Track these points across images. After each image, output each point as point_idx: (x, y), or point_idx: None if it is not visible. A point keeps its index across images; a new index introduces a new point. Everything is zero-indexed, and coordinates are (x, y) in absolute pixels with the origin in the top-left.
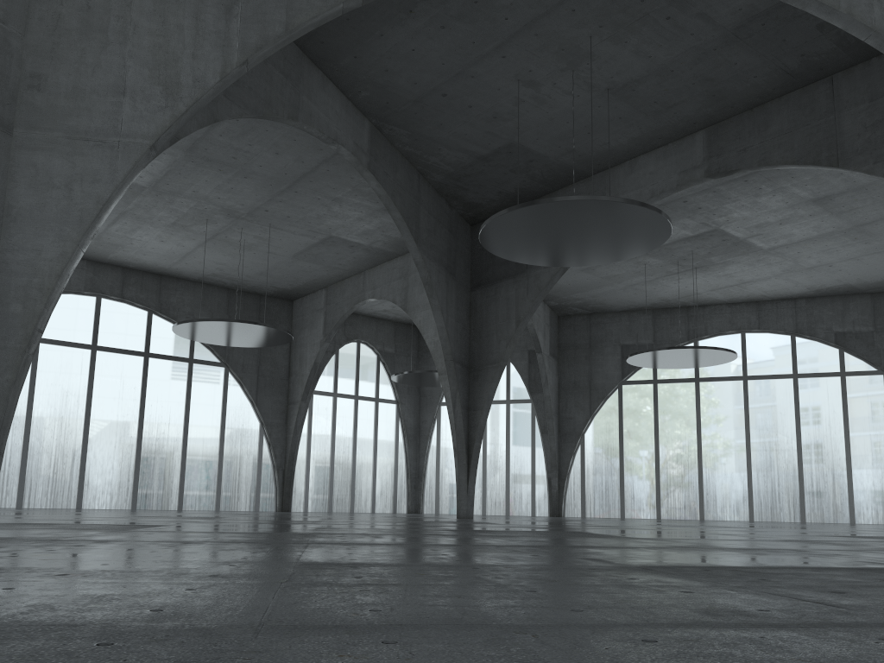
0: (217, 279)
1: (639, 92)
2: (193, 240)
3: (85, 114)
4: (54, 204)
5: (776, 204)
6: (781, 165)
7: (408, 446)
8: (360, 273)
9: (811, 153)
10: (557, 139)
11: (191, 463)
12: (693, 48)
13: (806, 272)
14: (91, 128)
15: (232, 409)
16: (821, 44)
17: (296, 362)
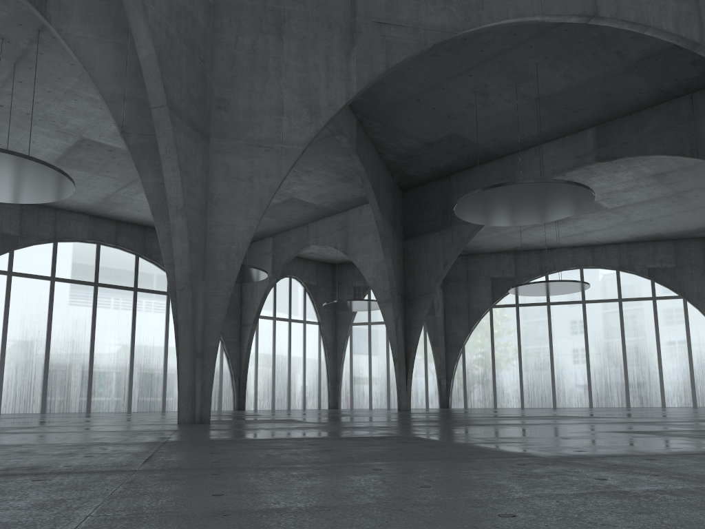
0: None
1: (557, 101)
2: None
3: (258, 128)
4: (242, 192)
5: (626, 177)
6: (655, 155)
7: (328, 357)
8: (304, 225)
9: (677, 147)
10: (487, 131)
11: (170, 374)
12: (604, 73)
13: (632, 224)
14: (262, 137)
15: None
16: (690, 73)
17: (247, 293)
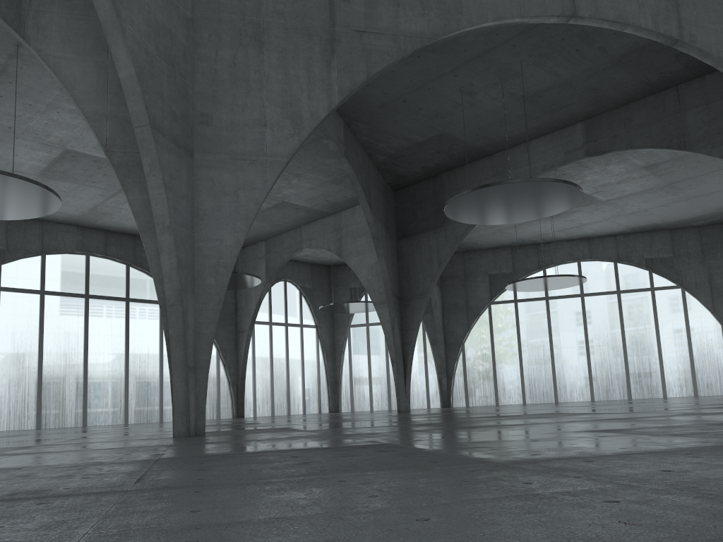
0: None
1: (544, 98)
2: None
3: (241, 141)
4: (228, 206)
5: (619, 170)
6: (643, 148)
7: (327, 360)
8: (296, 228)
9: (664, 140)
10: (476, 129)
11: (167, 384)
12: (589, 69)
13: (628, 216)
14: (246, 151)
15: None
16: (675, 66)
17: (242, 299)
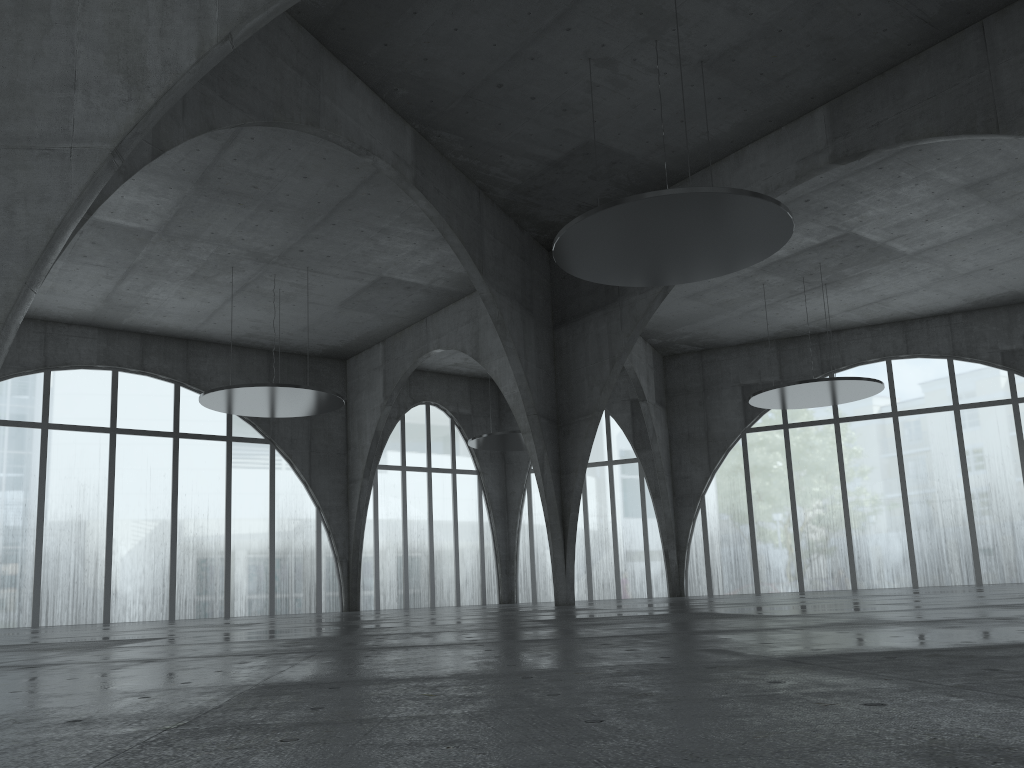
0: (254, 340)
1: (740, 63)
2: (219, 294)
3: (27, 116)
4: None
5: (920, 195)
6: (925, 138)
7: (495, 524)
8: (421, 320)
9: (962, 119)
10: (643, 132)
11: (237, 560)
12: None
13: (961, 279)
14: (34, 133)
15: (282, 493)
16: None
17: (354, 432)
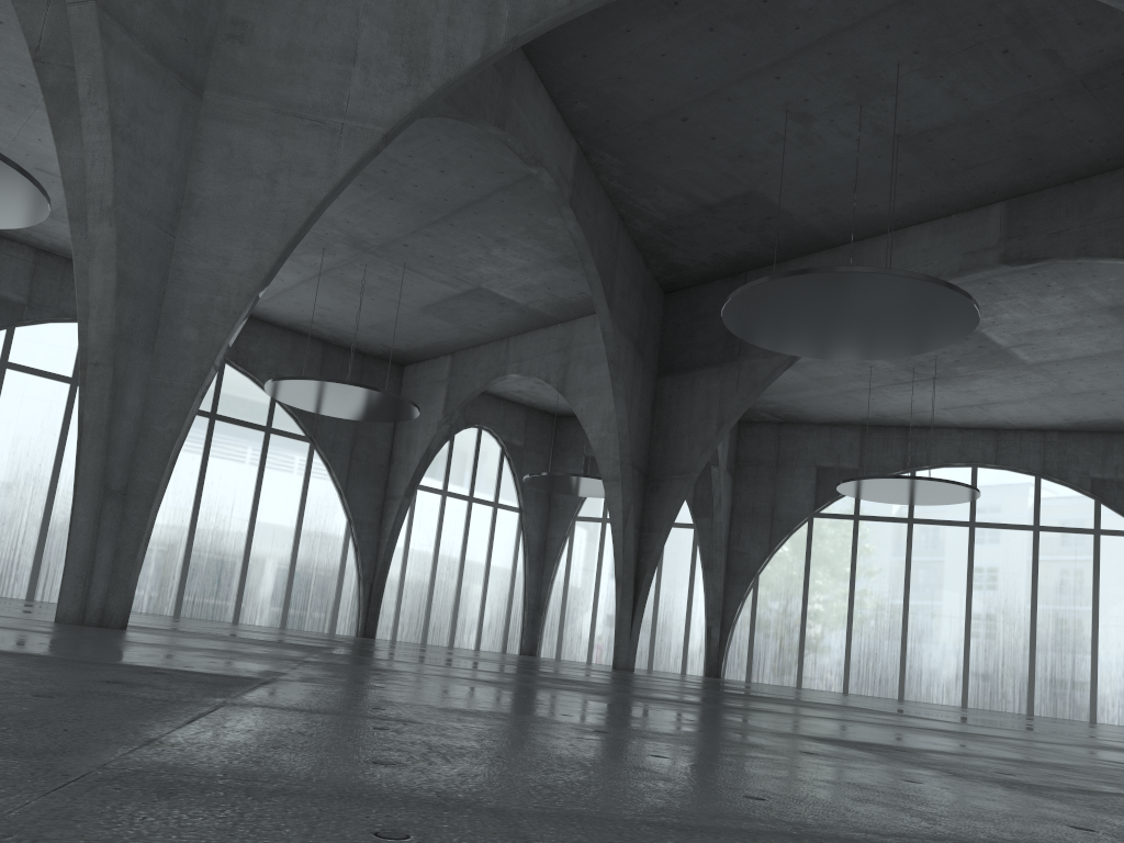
0: (314, 327)
1: (936, 144)
2: (298, 273)
3: (301, 82)
4: (251, 198)
5: (1062, 307)
6: (1108, 257)
7: (529, 569)
8: (502, 339)
9: None
10: (811, 193)
11: (255, 563)
12: (1024, 95)
13: (1070, 398)
14: (307, 101)
15: (314, 498)
16: None
17: (401, 445)
